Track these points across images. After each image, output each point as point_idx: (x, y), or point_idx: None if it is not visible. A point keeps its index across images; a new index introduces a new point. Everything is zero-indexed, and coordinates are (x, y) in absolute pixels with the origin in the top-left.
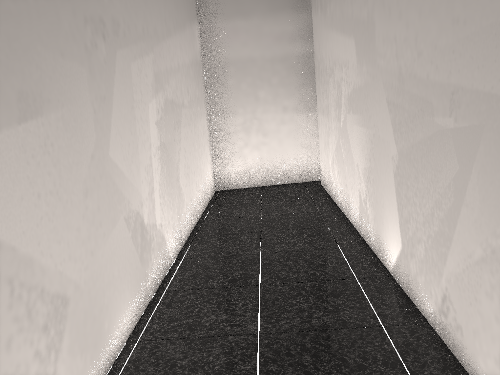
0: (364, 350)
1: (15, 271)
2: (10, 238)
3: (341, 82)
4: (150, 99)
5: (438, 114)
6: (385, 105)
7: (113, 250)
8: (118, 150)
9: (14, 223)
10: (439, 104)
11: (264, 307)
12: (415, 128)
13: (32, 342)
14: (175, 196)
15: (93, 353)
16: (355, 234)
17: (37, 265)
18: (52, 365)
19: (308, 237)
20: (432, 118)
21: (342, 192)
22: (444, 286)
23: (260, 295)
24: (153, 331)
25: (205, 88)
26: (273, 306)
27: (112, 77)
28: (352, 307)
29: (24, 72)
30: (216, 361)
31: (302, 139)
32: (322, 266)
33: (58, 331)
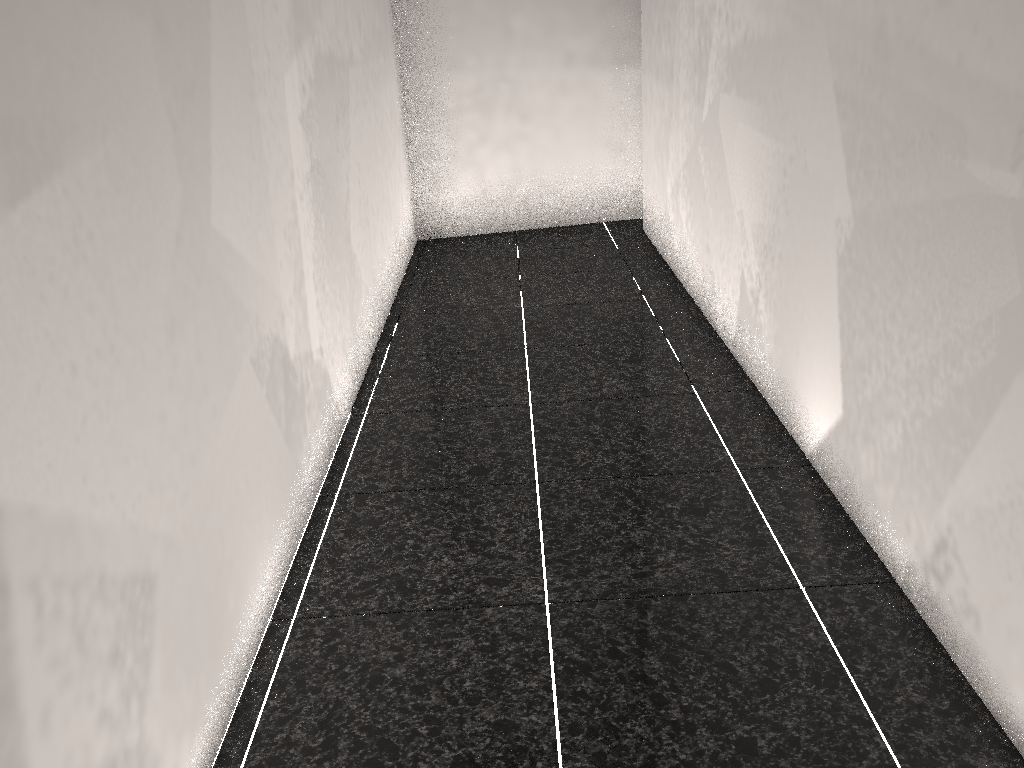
0: (768, 646)
1: (42, 559)
2: (22, 490)
3: (710, 16)
4: (287, 63)
5: (978, 157)
6: (830, 98)
7: (233, 438)
8: (229, 206)
9: (28, 452)
10: (984, 134)
11: (553, 538)
12: (910, 173)
13: (93, 695)
14: (343, 277)
15: (212, 668)
16: (726, 359)
17: (86, 528)
18: (136, 726)
19: (627, 364)
20: (961, 163)
21: (697, 260)
22: (945, 523)
23: (539, 508)
24: (324, 595)
25: (392, 6)
26: (571, 535)
27: (205, 30)
28: (735, 541)
29: (10, 68)
30: (466, 669)
31: (604, 128)
32: (663, 437)
33: (141, 651)
